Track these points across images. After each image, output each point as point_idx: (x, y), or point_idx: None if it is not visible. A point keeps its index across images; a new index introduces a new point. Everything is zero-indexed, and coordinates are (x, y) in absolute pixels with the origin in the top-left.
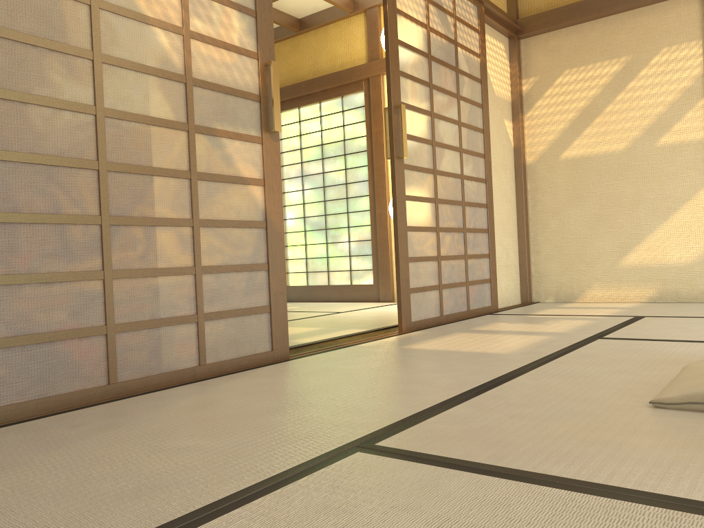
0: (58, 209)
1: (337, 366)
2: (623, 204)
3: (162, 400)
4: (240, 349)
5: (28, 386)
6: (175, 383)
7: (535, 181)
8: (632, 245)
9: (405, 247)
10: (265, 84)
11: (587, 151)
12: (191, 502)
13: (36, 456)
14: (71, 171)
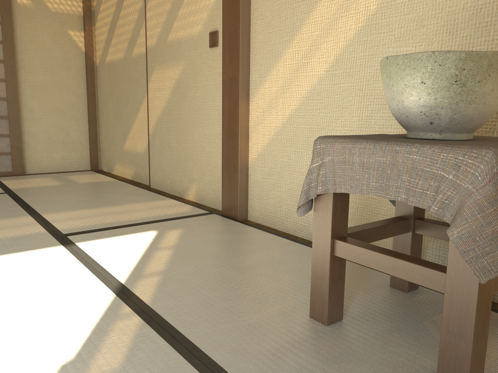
0: None
1: None
2: (124, 102)
3: None
4: None
5: None
6: None
7: (100, 78)
8: (126, 134)
9: None
10: None
11: (113, 57)
12: None
13: None
14: None
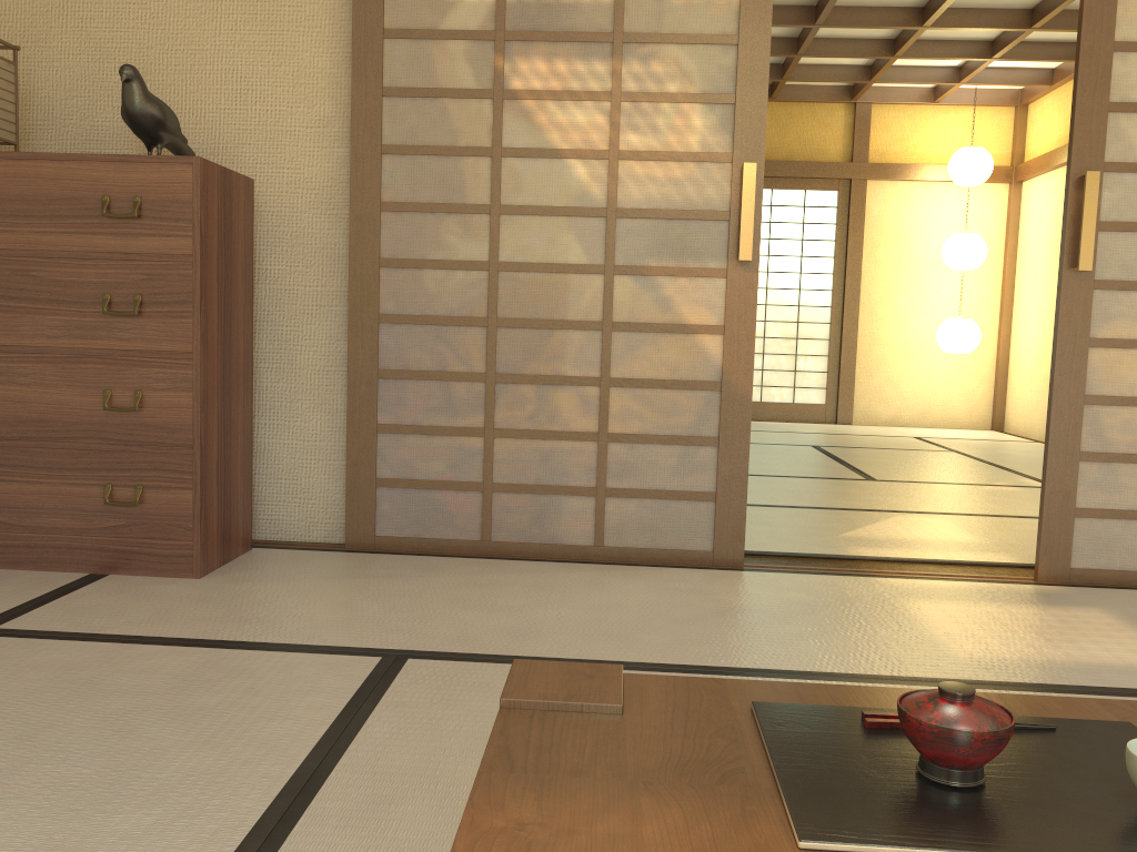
0: (444, 366)
1: (725, 592)
2: None
3: (490, 569)
4: (658, 539)
5: (405, 524)
6: (558, 557)
7: None
8: None
9: (1070, 433)
10: (740, 195)
11: None
12: (236, 636)
13: (307, 579)
14: (460, 329)
